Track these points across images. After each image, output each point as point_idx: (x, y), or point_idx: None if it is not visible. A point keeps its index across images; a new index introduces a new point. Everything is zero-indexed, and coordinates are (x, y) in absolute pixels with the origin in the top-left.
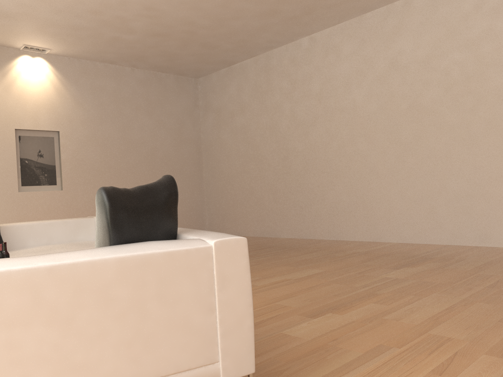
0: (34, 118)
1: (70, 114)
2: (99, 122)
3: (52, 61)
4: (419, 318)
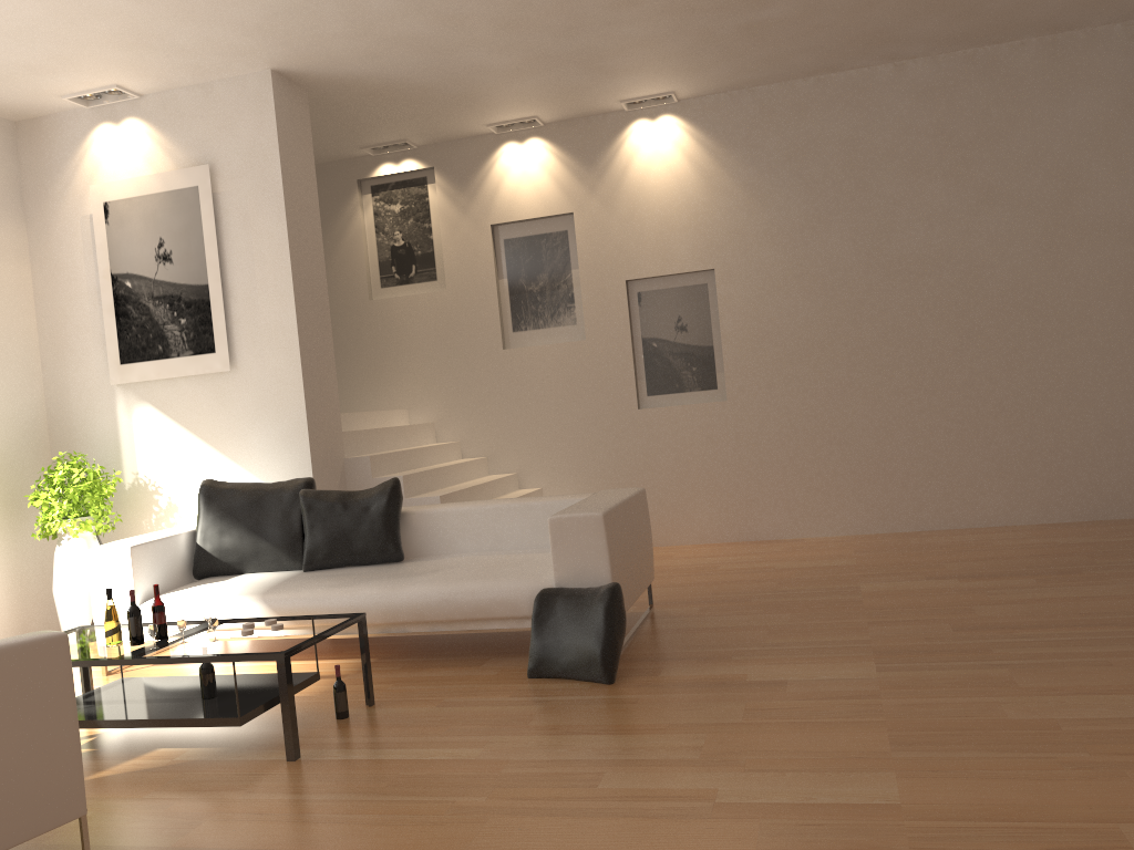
0: (660, 250)
1: (736, 224)
2: (809, 230)
3: (693, 114)
4: None
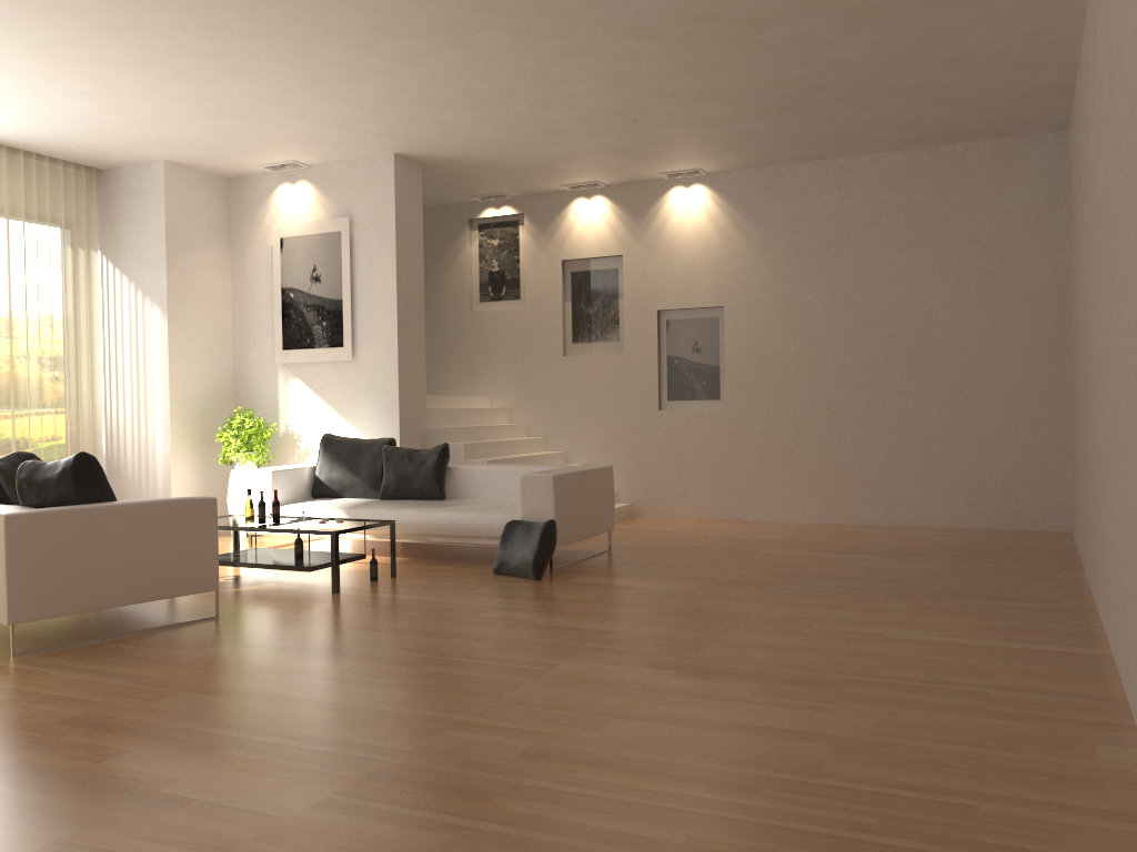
0: (684, 288)
1: (743, 273)
2: (798, 281)
3: (717, 185)
4: (256, 688)
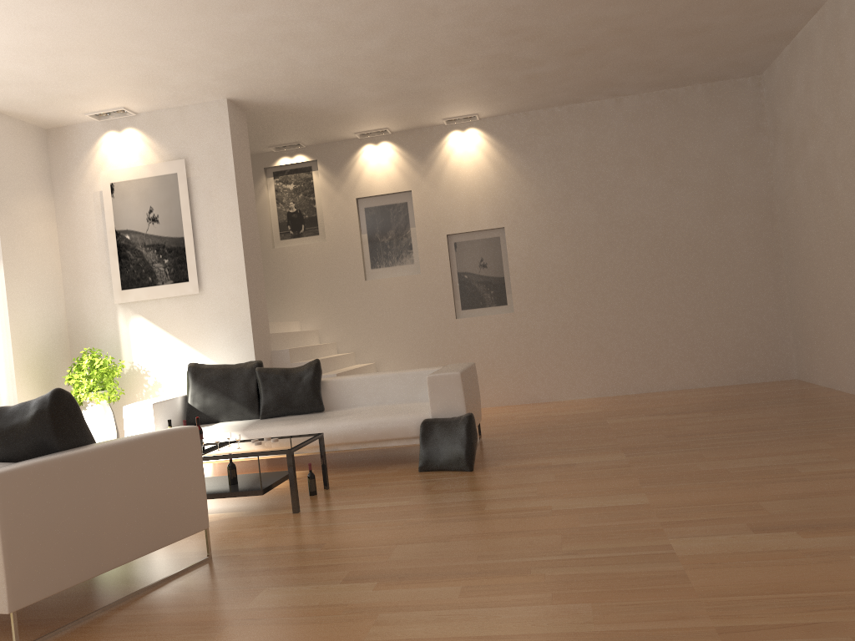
0: (469, 215)
1: (518, 198)
2: (564, 202)
3: (489, 128)
4: (402, 633)
